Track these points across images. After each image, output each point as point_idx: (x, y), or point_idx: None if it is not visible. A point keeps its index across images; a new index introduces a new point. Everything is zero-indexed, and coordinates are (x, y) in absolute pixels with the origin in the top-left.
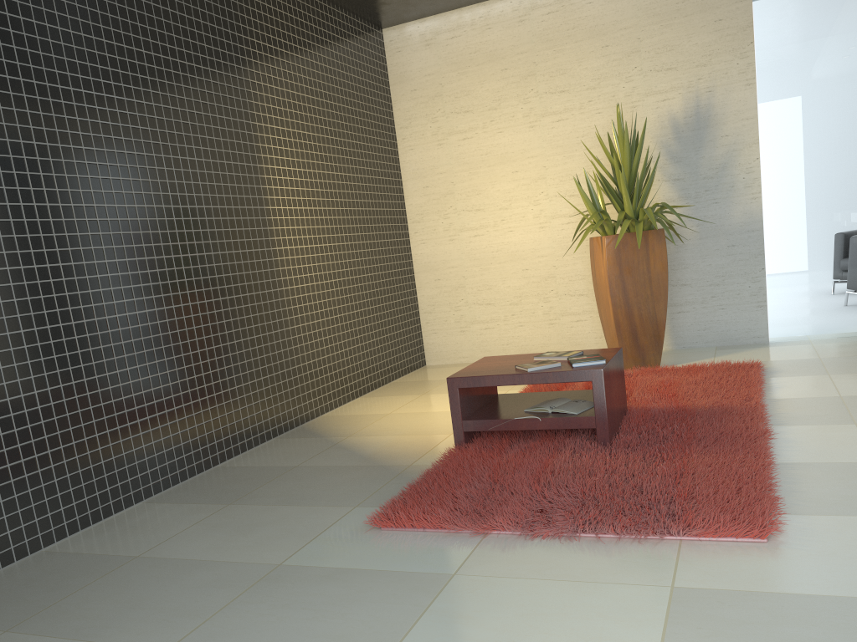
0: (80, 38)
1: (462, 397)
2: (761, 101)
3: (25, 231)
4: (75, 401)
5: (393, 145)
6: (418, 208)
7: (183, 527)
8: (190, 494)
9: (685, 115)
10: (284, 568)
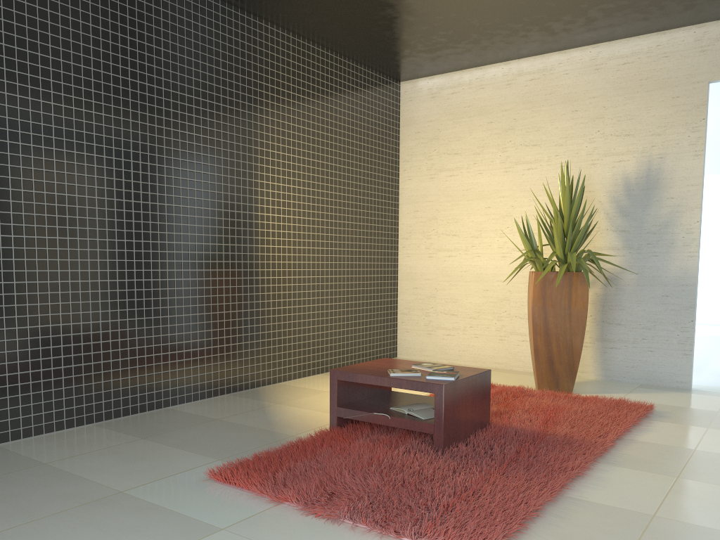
0: (109, 76)
1: (341, 387)
2: (707, 171)
3: (32, 211)
4: (49, 339)
5: (395, 174)
6: (408, 227)
7: (96, 448)
8: (127, 425)
9: (636, 176)
10: (120, 495)
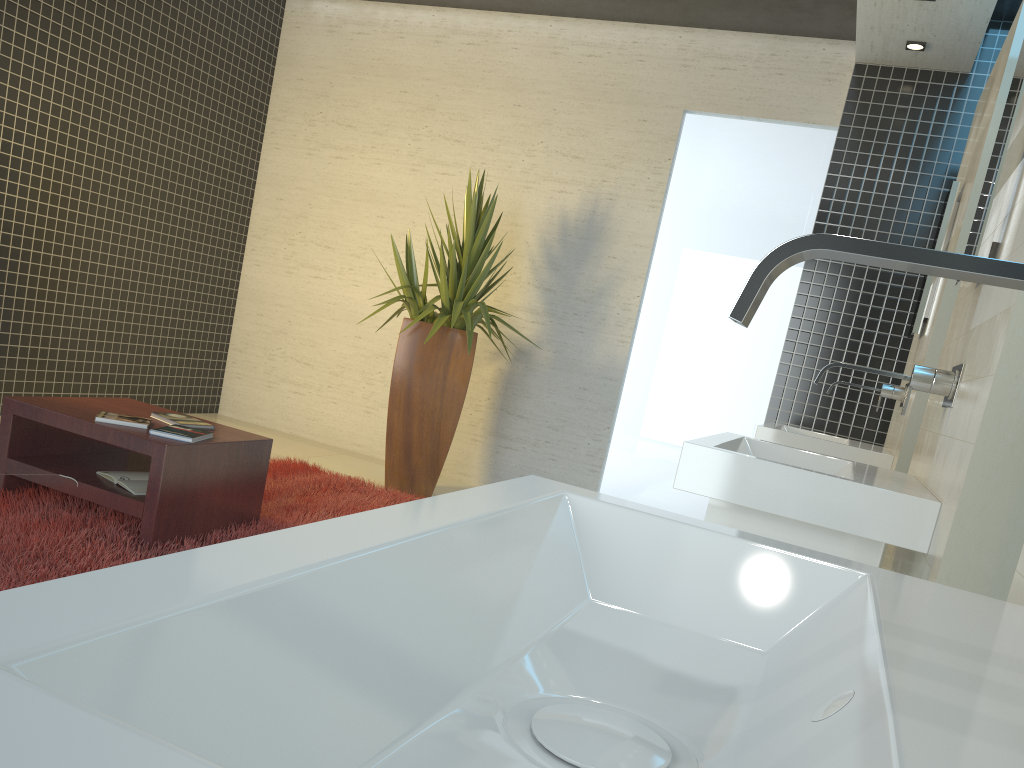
0: None
1: (20, 428)
2: (662, 231)
3: None
4: None
5: (256, 135)
6: (264, 221)
7: None
8: None
9: (577, 218)
10: None
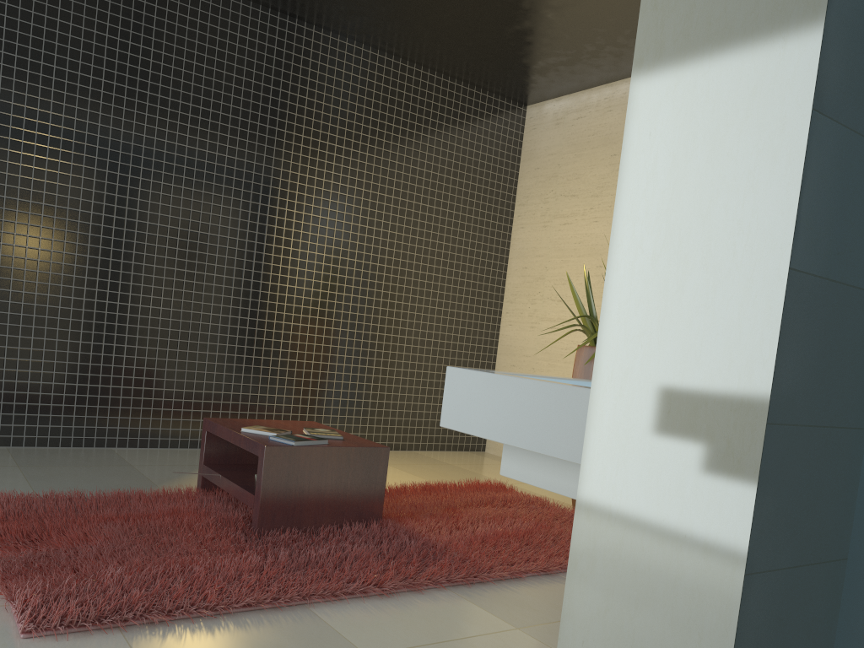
0: (76, 75)
1: (213, 442)
2: None
3: None
4: None
5: (506, 220)
6: (514, 288)
7: None
8: (35, 454)
9: None
10: None
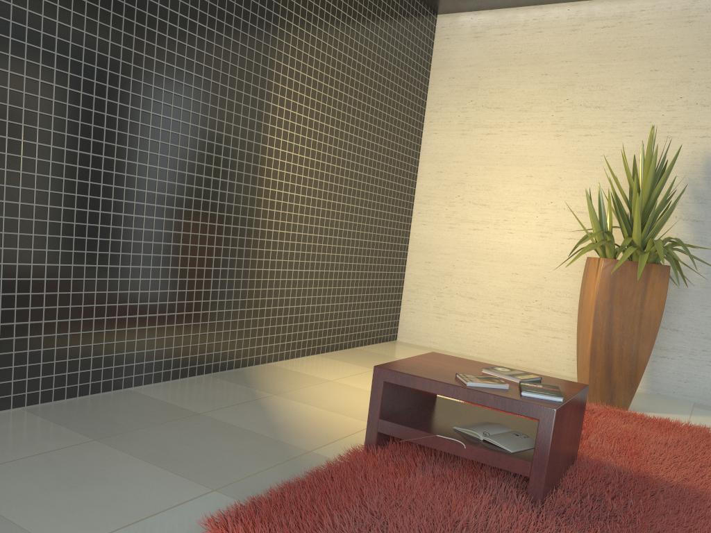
0: None
1: (386, 392)
2: None
3: None
4: None
5: (419, 125)
6: (427, 190)
7: (24, 454)
8: (73, 414)
9: None
10: None
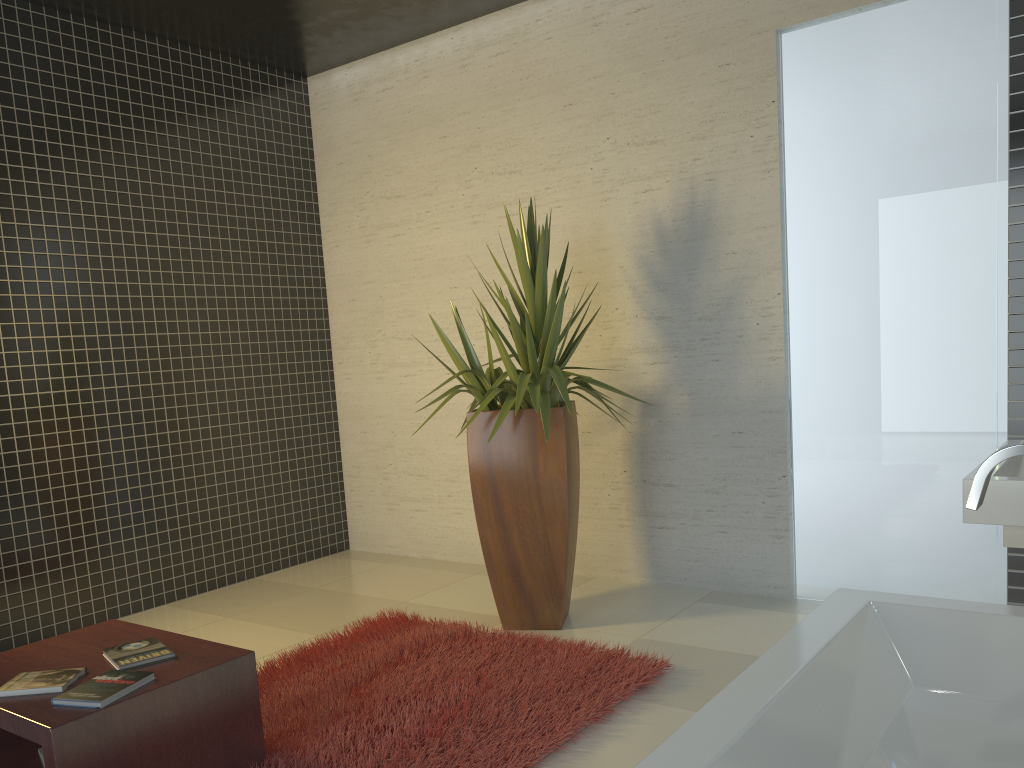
0: None
1: None
2: (789, 199)
3: None
4: None
5: (312, 239)
6: (344, 329)
7: None
8: None
9: (674, 217)
10: None
